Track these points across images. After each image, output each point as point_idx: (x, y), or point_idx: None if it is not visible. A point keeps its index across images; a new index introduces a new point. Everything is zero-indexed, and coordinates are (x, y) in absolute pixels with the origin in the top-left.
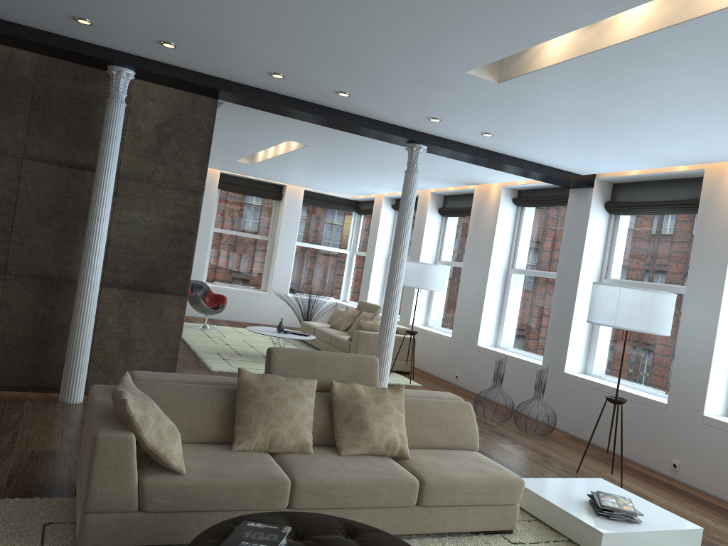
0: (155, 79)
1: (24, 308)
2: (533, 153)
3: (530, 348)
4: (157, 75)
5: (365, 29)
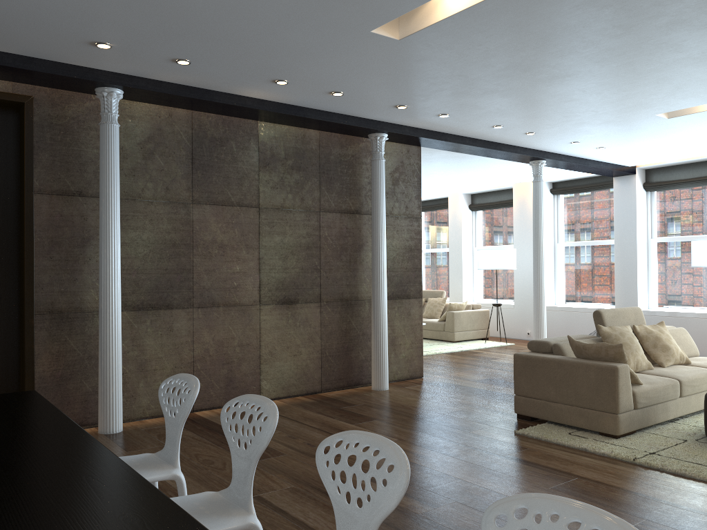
0: (395, 138)
1: (334, 325)
2: (614, 156)
3: (591, 300)
4: (404, 136)
5: (627, 98)
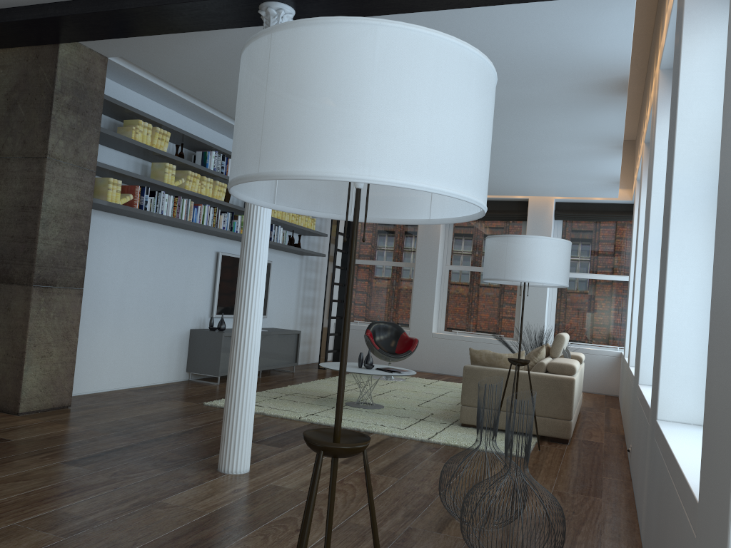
0: None
1: None
2: None
3: None
4: None
5: None
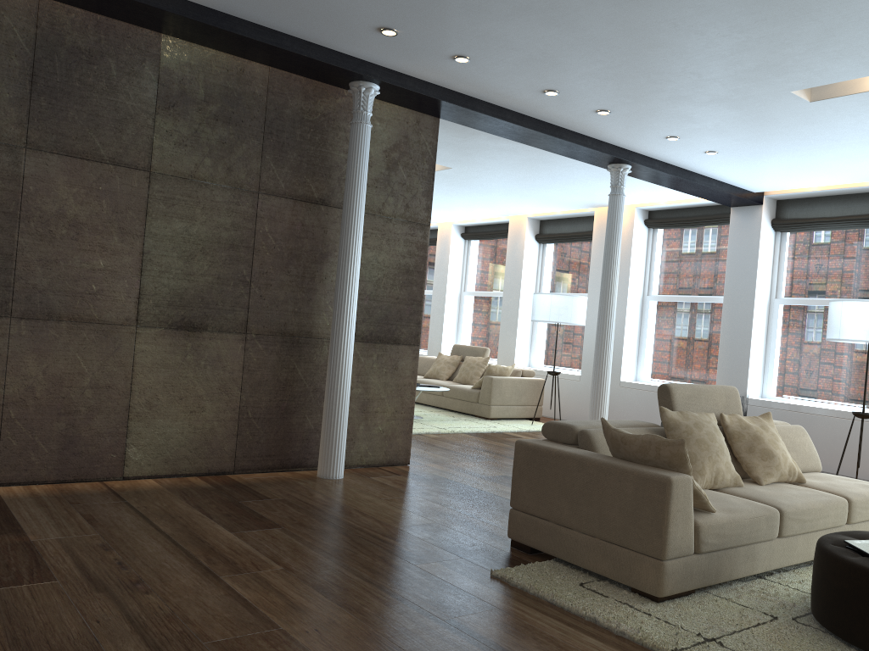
0: (394, 96)
1: (266, 372)
2: (732, 171)
3: (685, 378)
4: (405, 92)
5: (746, 49)
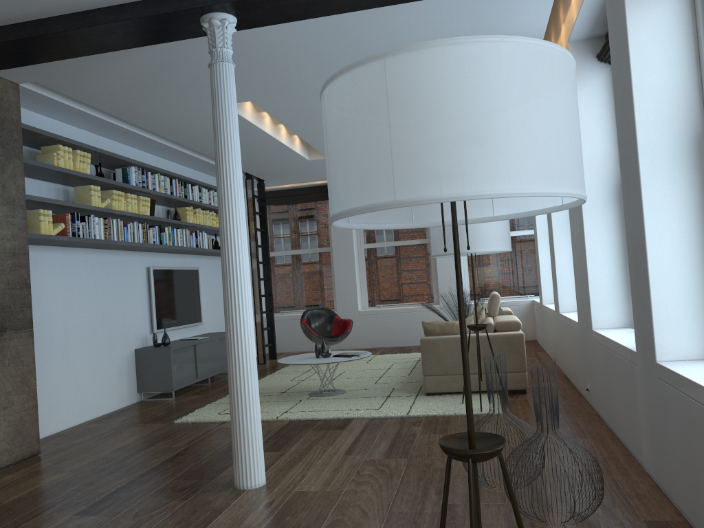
0: None
1: None
2: None
3: None
4: None
5: None
